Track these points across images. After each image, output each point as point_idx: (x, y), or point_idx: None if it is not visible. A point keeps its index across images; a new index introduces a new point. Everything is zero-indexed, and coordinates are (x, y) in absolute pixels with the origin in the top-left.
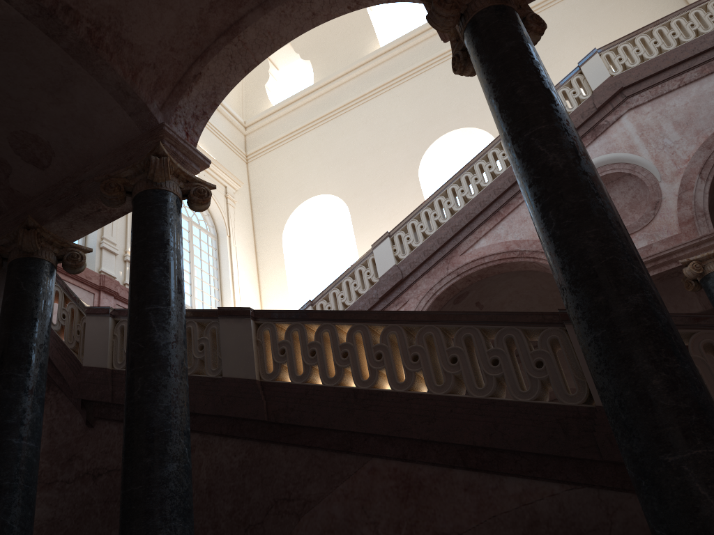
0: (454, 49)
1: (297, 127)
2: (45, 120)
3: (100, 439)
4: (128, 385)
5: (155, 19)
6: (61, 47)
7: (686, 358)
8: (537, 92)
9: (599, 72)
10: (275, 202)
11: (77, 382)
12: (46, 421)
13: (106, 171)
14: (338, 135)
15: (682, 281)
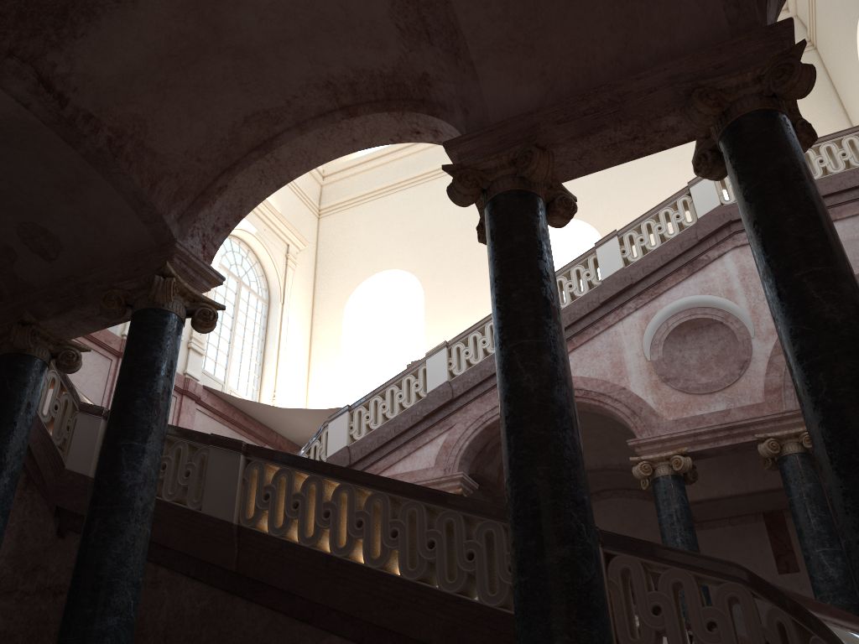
0: (481, 216)
1: (381, 186)
2: (56, 216)
3: (69, 553)
4: (86, 524)
5: (184, 128)
6: (78, 153)
7: (597, 622)
8: (531, 300)
9: (709, 198)
10: (342, 269)
11: (55, 486)
12: (17, 522)
13: (111, 277)
14: (426, 203)
15: (761, 455)
